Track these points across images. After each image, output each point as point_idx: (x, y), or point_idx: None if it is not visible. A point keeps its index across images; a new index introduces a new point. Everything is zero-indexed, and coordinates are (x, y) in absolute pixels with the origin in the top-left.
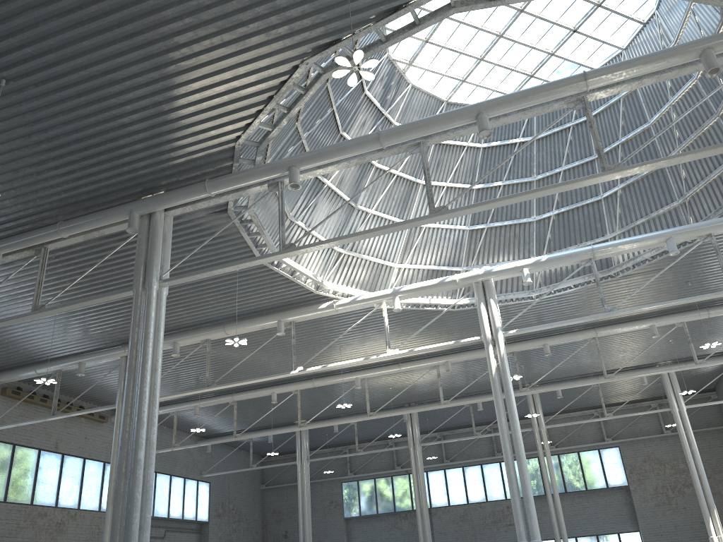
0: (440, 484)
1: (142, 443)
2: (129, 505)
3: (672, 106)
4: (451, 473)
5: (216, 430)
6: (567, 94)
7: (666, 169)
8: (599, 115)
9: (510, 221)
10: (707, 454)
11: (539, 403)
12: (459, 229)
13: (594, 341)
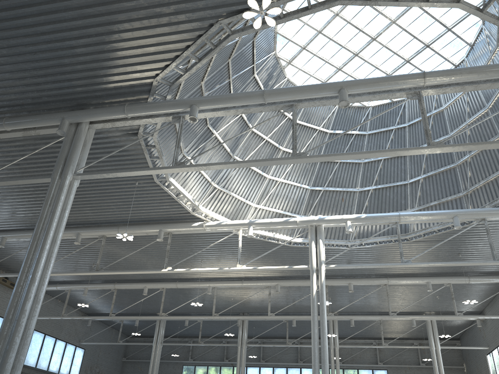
0: None
1: (31, 297)
2: (8, 346)
3: (468, 125)
4: (264, 370)
5: (97, 310)
6: (408, 85)
7: (457, 169)
8: (414, 124)
9: (341, 188)
10: None
11: (337, 328)
12: (303, 187)
13: (384, 288)
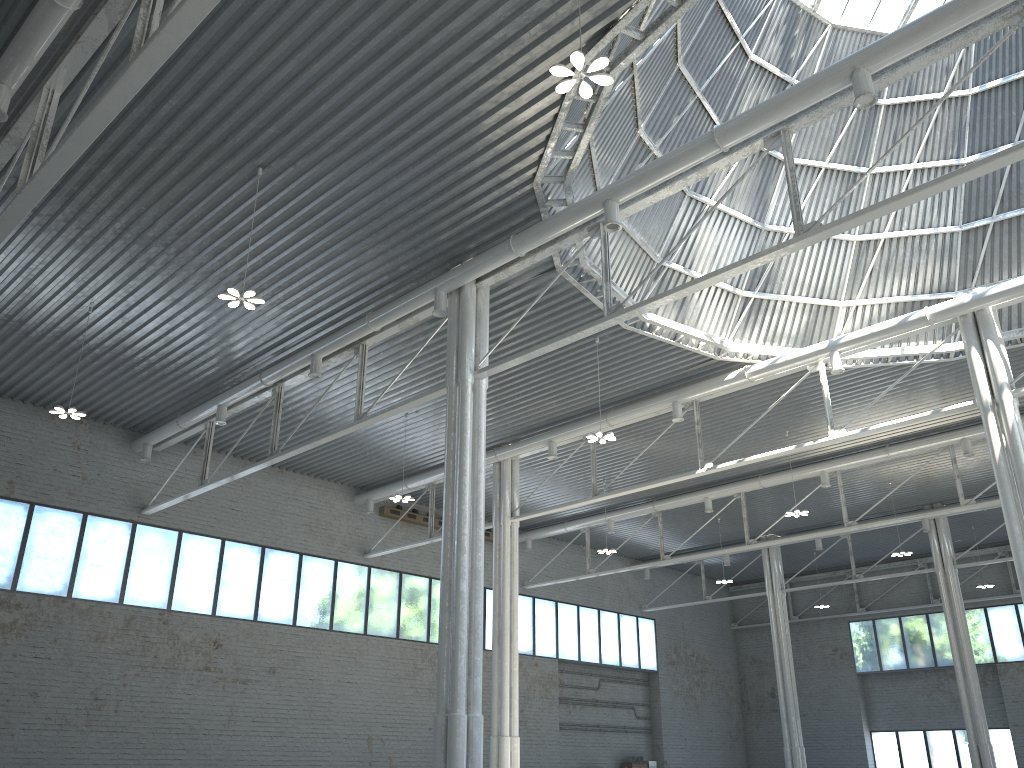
0: (1010, 627)
1: (464, 572)
2: (453, 645)
3: None
4: None
5: (652, 550)
6: (996, 6)
7: None
8: None
9: None
10: None
11: None
12: (943, 232)
13: None
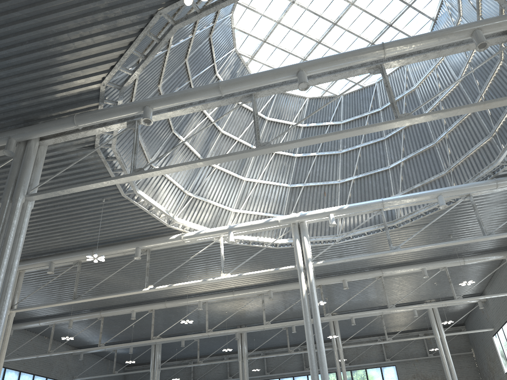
0: None
1: None
2: None
3: (441, 102)
4: None
5: (88, 342)
6: (369, 59)
7: (436, 148)
8: (388, 108)
9: (321, 183)
10: (459, 372)
11: (338, 328)
12: (283, 185)
13: (380, 281)
